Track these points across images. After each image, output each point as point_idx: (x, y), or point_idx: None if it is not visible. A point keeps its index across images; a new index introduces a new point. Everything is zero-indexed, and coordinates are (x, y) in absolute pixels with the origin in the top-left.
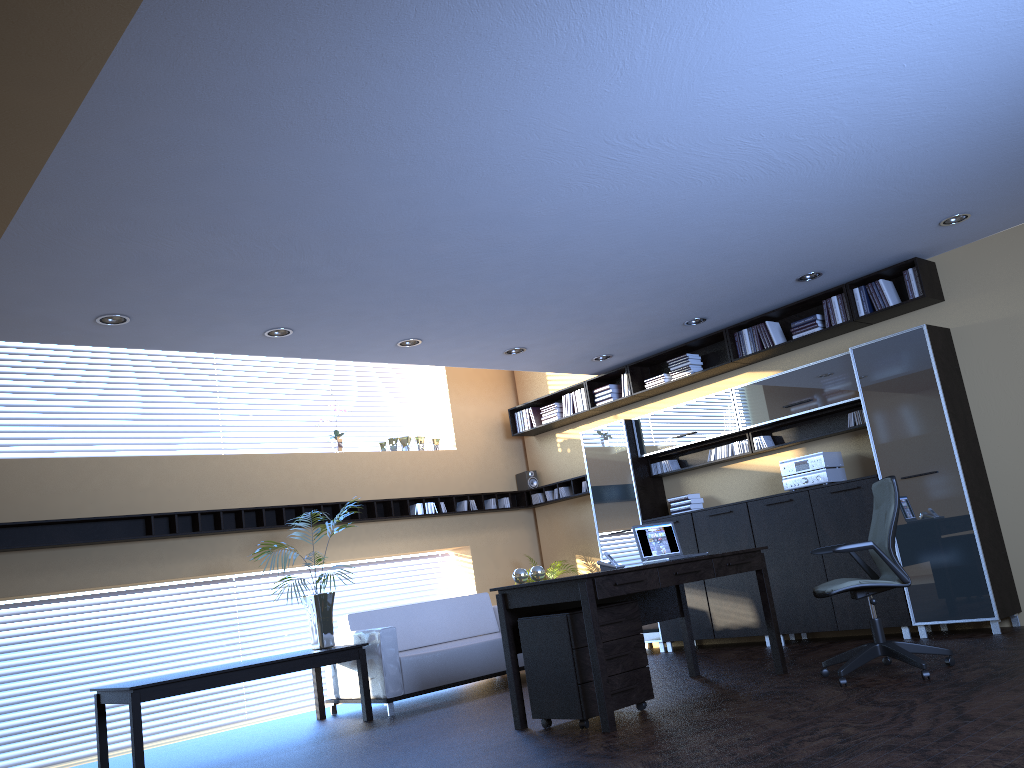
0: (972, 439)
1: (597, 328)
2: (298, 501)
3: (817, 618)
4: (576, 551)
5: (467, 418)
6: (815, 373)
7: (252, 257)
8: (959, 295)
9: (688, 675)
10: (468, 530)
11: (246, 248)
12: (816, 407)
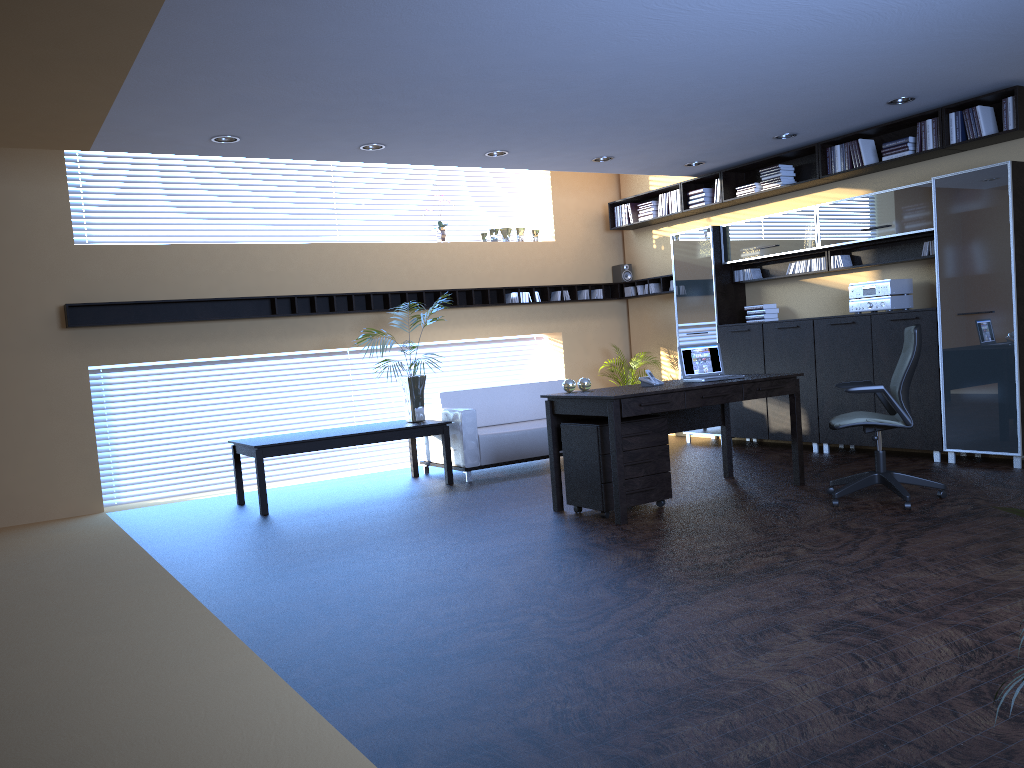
0: None
1: (682, 142)
2: (403, 287)
3: (860, 433)
4: (661, 344)
5: (568, 210)
6: (897, 199)
7: (334, 96)
8: None
9: (724, 475)
10: (561, 318)
11: (328, 90)
12: (893, 234)
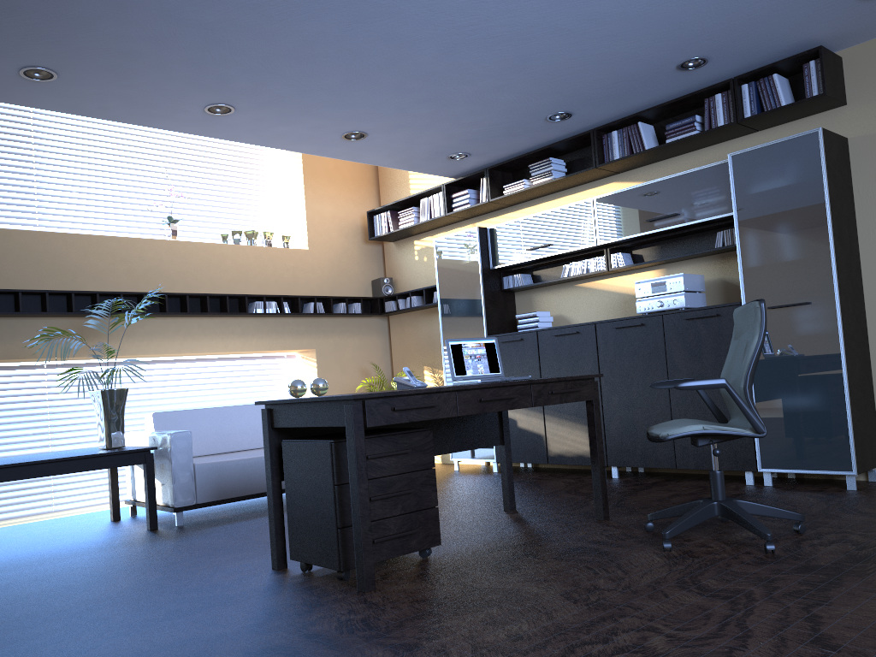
0: (855, 269)
1: (445, 114)
2: (120, 289)
3: (655, 453)
4: (425, 363)
5: (323, 218)
6: (686, 184)
7: None
8: (865, 98)
9: (504, 508)
10: (315, 333)
11: None
12: (682, 223)
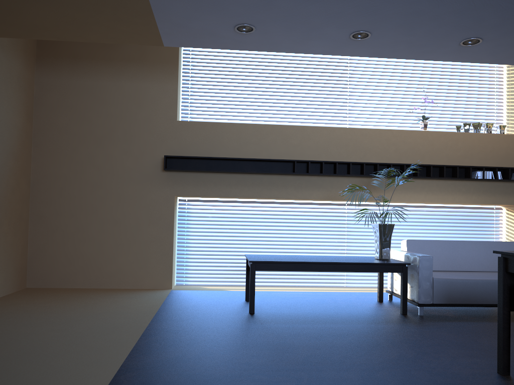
0: None
1: None
2: (390, 161)
3: None
4: None
5: None
6: None
7: None
8: None
9: None
10: None
11: None
12: None
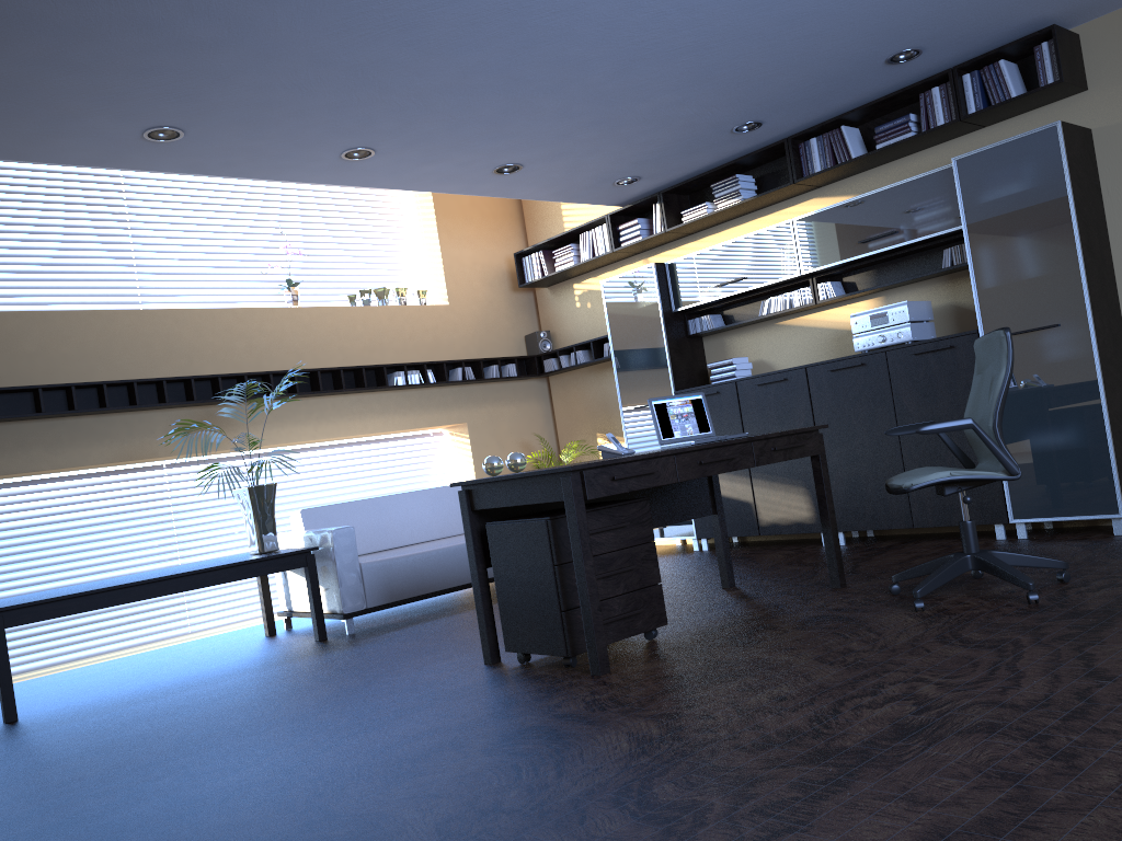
0: (1109, 281)
1: (615, 136)
2: (241, 369)
3: (888, 513)
4: (597, 429)
5: (462, 265)
6: (904, 196)
7: None
8: (1109, 81)
9: (720, 586)
10: (465, 404)
11: None
12: (902, 242)
